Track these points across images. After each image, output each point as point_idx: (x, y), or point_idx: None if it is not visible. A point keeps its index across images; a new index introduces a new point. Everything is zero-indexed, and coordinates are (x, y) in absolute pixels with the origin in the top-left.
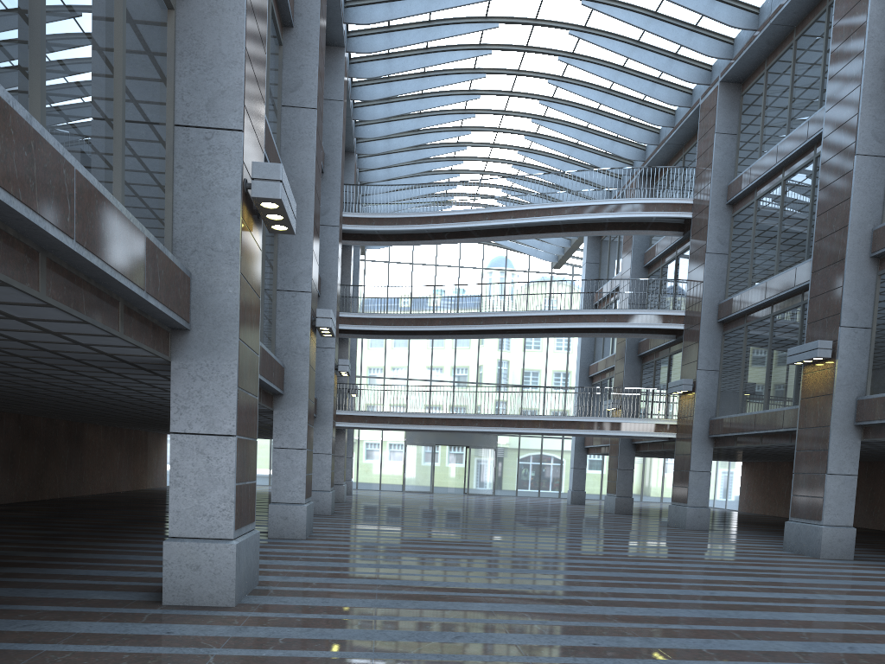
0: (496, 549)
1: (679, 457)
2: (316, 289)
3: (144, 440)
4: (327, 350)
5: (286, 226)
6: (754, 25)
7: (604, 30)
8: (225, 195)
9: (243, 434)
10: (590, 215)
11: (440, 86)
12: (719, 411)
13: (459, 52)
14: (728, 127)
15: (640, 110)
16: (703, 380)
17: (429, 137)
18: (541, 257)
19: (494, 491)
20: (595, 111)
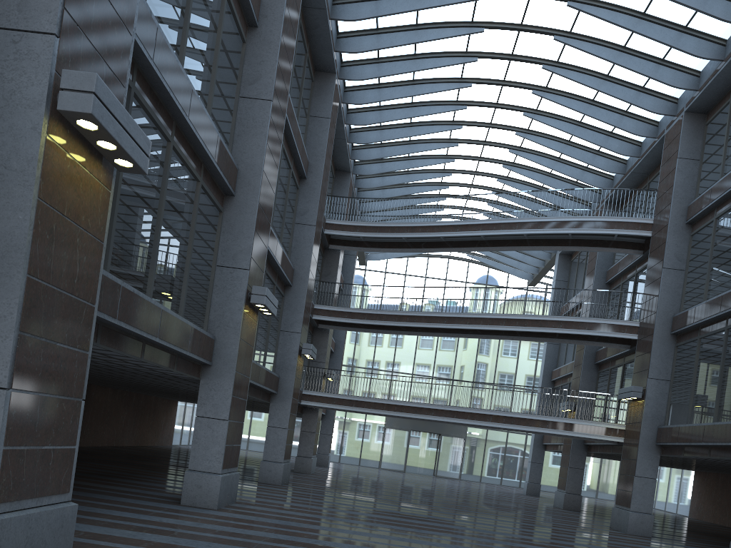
0: (405, 540)
1: (625, 462)
2: (261, 269)
3: (154, 404)
4: (293, 334)
5: (128, 160)
6: (720, 55)
7: (575, 65)
8: (27, 107)
9: (33, 389)
10: (553, 230)
11: (425, 114)
12: (677, 422)
13: (442, 84)
14: (691, 153)
15: (608, 141)
16: (654, 389)
17: (418, 162)
18: (518, 275)
19: (460, 476)
20: (566, 142)
